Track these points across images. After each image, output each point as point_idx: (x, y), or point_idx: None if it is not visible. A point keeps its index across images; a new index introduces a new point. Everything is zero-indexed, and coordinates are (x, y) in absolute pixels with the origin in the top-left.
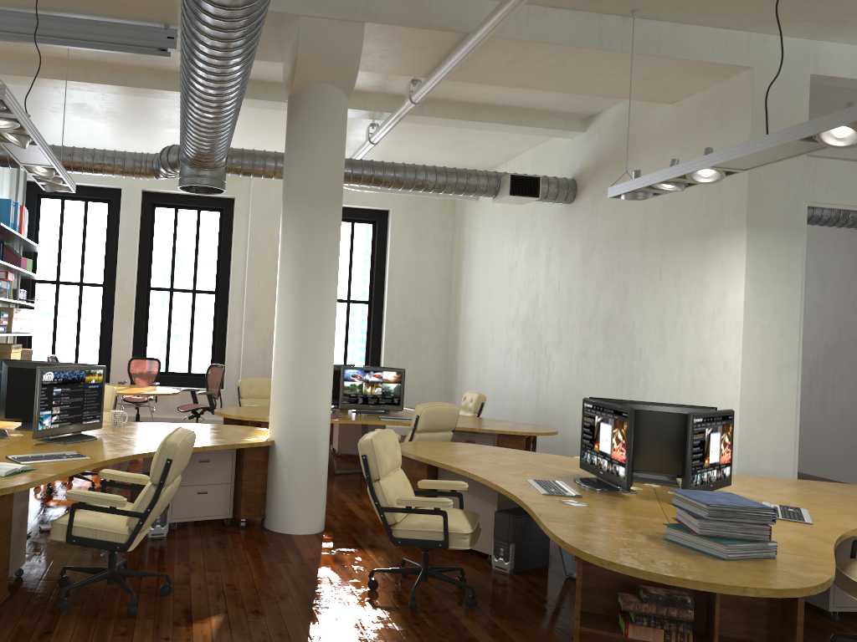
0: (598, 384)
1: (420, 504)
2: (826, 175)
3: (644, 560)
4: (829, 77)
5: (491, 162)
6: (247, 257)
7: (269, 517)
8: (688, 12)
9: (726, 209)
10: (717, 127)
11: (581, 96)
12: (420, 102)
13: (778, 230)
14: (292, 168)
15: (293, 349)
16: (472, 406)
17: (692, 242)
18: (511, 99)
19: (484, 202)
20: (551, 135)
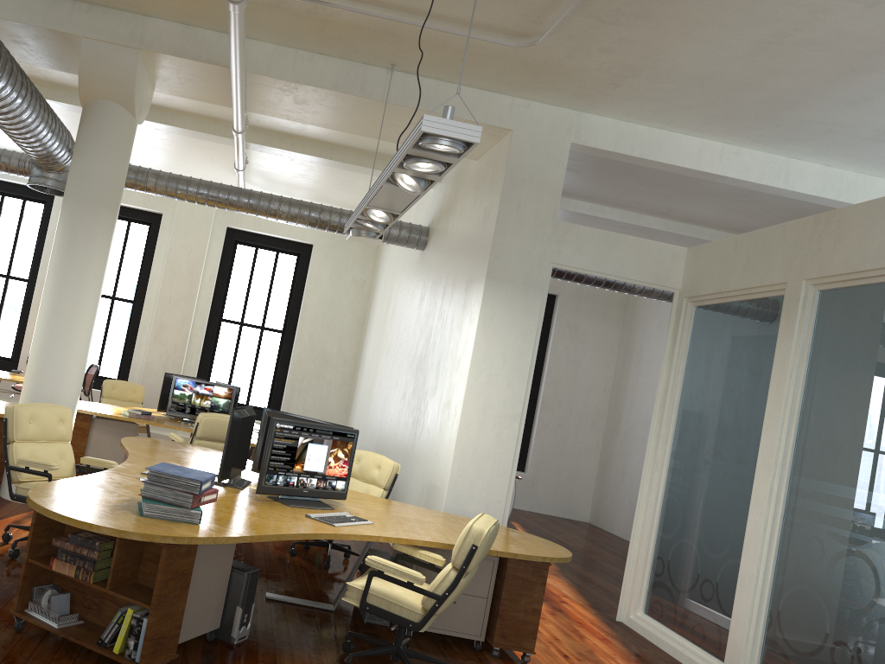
0: (405, 425)
1: (32, 465)
2: (575, 240)
3: (64, 502)
4: (592, 148)
5: None
6: (163, 271)
7: (2, 484)
8: (442, 71)
9: (481, 261)
10: (490, 184)
11: None
12: (242, 132)
13: (518, 285)
14: (71, 172)
15: (43, 333)
16: None
17: (463, 290)
18: (358, 142)
19: (390, 246)
20: None
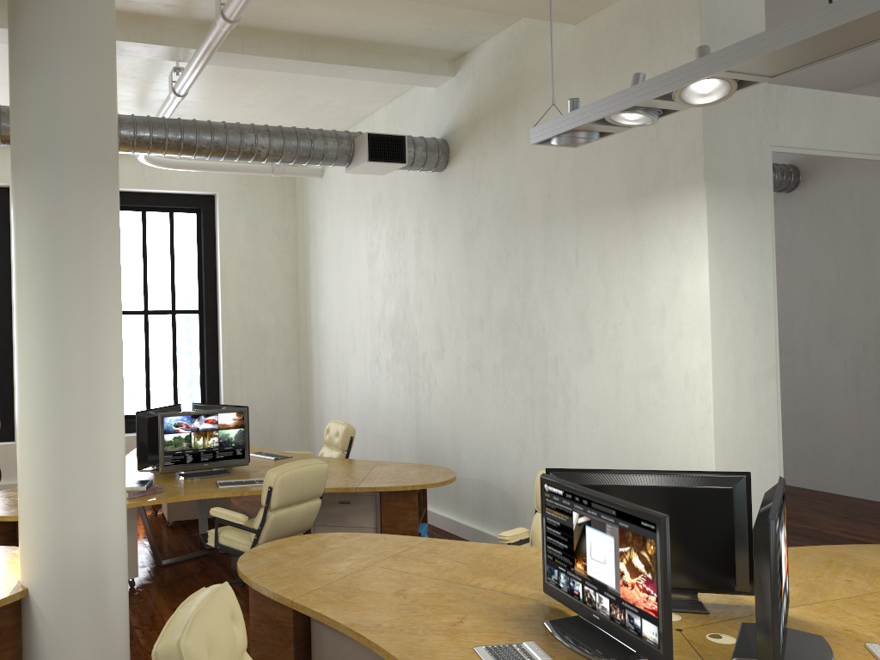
0: (499, 406)
1: None
2: (790, 109)
3: None
4: None
5: (336, 127)
6: None
7: None
8: None
9: (670, 160)
10: (647, 47)
11: (452, 22)
12: (238, 19)
13: (742, 186)
14: (21, 109)
15: (47, 426)
16: (339, 442)
17: (621, 209)
18: (363, 29)
19: (330, 179)
20: (413, 83)
